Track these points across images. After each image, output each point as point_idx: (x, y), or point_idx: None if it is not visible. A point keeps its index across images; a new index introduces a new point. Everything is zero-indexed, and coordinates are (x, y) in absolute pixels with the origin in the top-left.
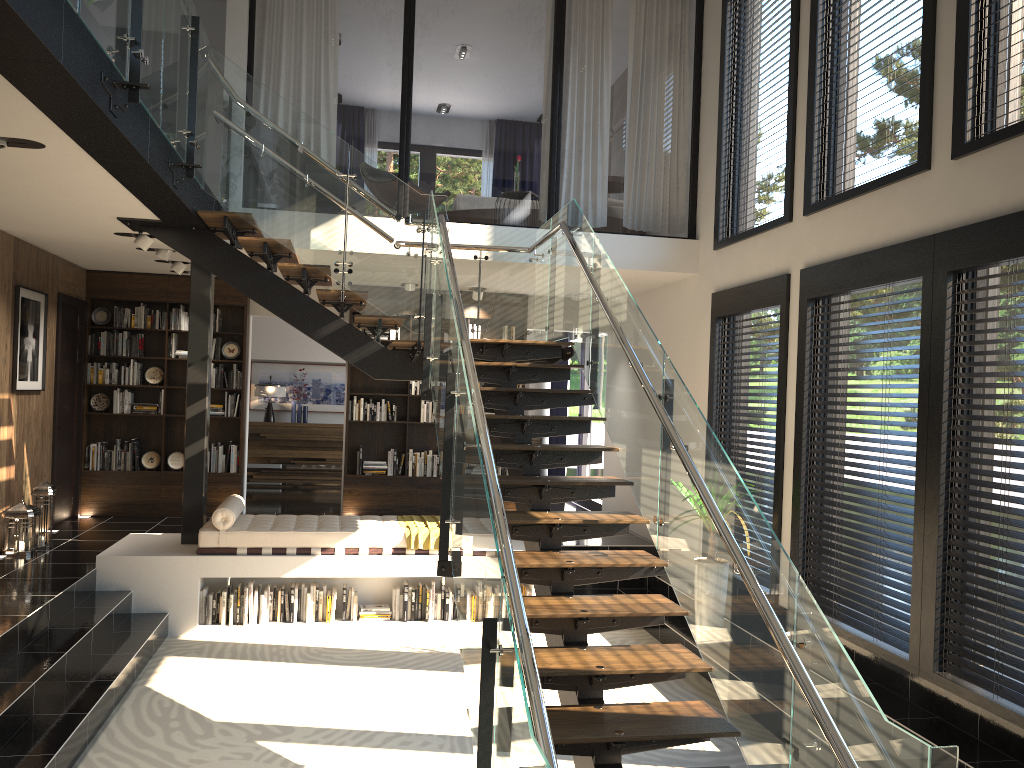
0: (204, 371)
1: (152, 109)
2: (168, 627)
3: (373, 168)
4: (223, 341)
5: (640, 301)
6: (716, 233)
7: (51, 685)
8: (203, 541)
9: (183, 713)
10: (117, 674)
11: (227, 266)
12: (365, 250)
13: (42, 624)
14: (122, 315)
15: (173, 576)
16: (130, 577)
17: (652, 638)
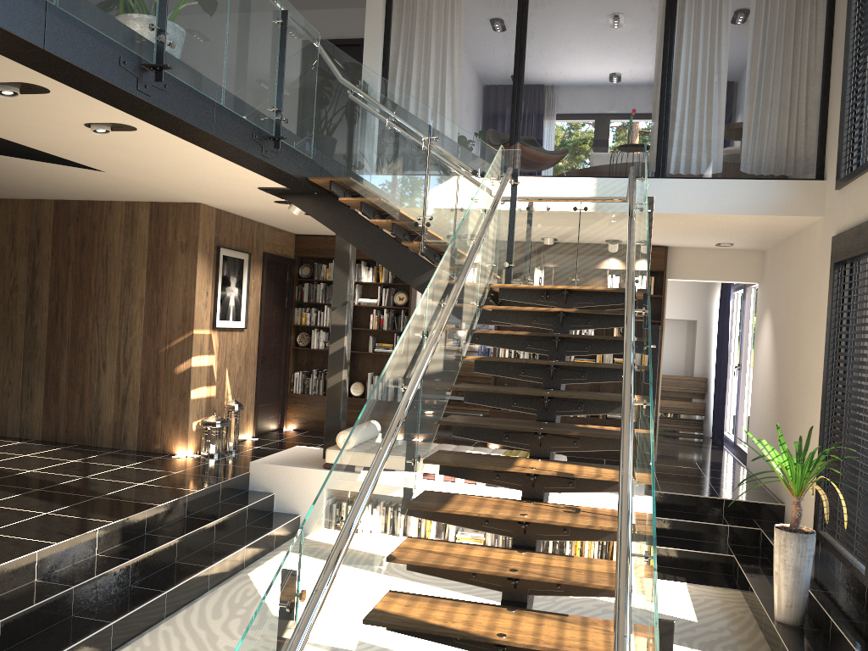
0: (343, 314)
1: (206, 89)
2: (299, 527)
3: (453, 129)
4: (396, 291)
5: (781, 249)
6: (838, 171)
7: (155, 563)
8: (328, 458)
9: (255, 603)
10: (216, 562)
11: (343, 224)
12: (444, 205)
13: (177, 513)
14: (319, 270)
15: (304, 485)
16: (273, 482)
17: (743, 602)
